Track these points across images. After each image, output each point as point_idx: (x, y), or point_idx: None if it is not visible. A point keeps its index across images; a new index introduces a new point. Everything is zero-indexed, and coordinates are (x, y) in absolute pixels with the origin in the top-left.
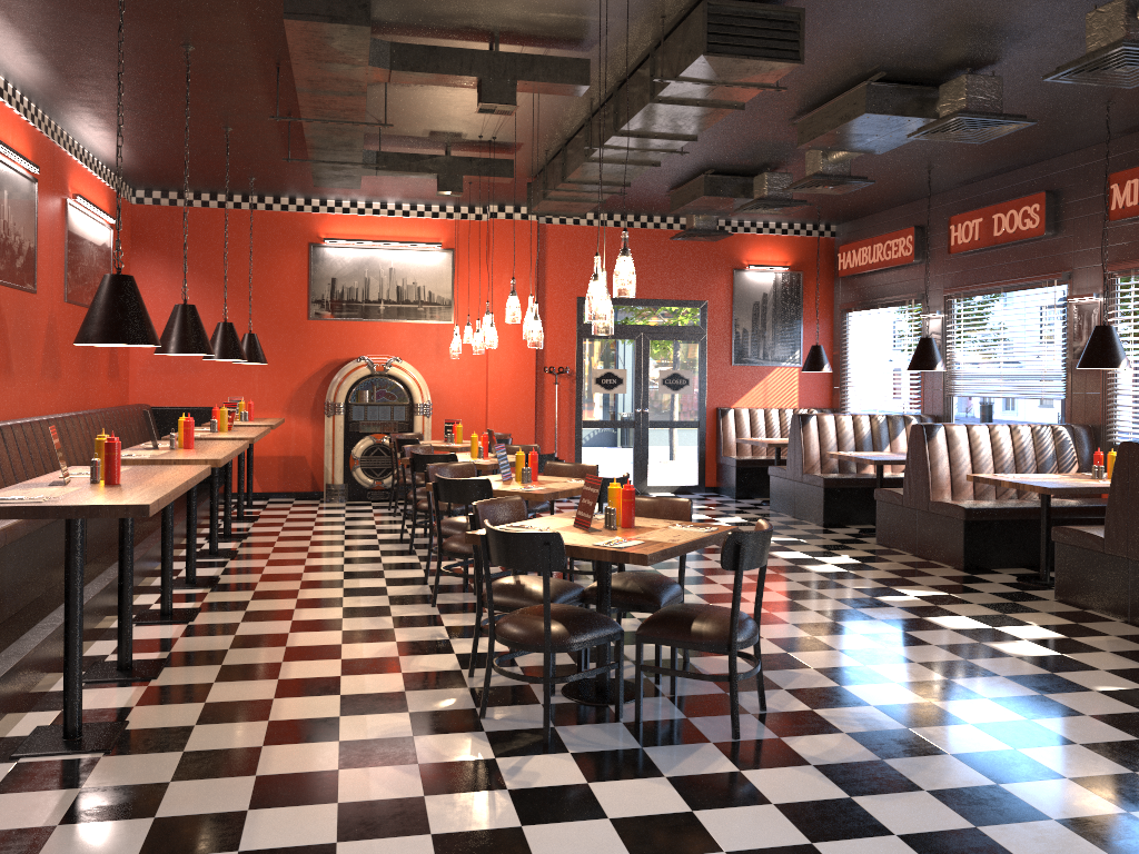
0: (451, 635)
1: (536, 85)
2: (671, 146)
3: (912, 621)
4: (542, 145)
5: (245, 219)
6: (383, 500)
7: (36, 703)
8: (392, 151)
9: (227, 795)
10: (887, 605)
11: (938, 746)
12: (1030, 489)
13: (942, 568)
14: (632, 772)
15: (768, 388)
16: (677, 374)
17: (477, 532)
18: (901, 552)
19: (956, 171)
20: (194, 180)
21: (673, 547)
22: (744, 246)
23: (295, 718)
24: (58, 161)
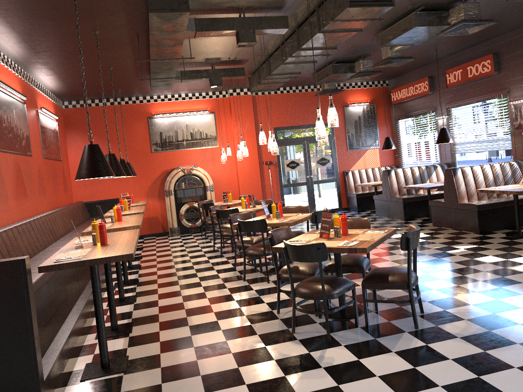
0: (259, 294)
1: (264, 31)
2: (323, 52)
3: (468, 261)
4: (257, 59)
5: (116, 109)
6: (196, 232)
7: (80, 352)
8: (186, 70)
9: (191, 387)
10: (453, 255)
11: (512, 321)
12: (510, 193)
13: (469, 234)
14: (376, 351)
15: (365, 159)
16: (323, 158)
17: (277, 246)
18: (446, 228)
19: (448, 49)
20: (91, 94)
21: (375, 242)
22: (347, 95)
23: (206, 344)
24: (32, 93)
